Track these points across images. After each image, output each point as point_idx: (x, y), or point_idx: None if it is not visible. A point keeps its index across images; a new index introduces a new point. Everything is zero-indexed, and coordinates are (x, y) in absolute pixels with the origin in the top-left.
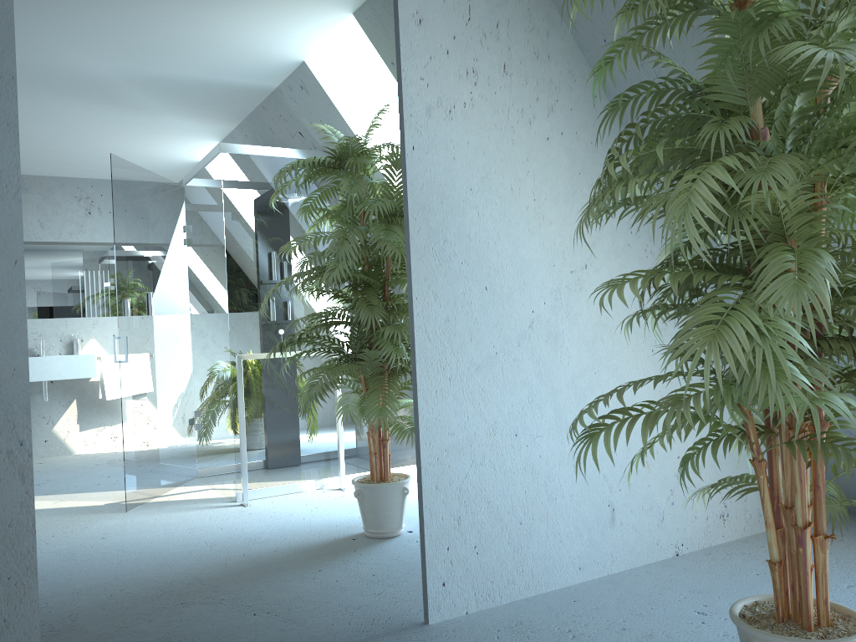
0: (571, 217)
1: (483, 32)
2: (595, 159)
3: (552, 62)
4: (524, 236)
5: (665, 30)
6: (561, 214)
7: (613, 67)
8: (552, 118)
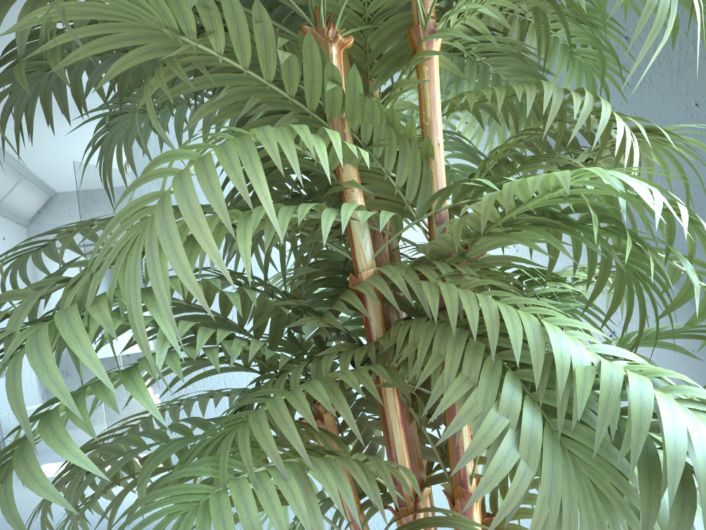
0: None
1: None
2: None
3: None
4: None
5: None
6: None
7: None
8: None
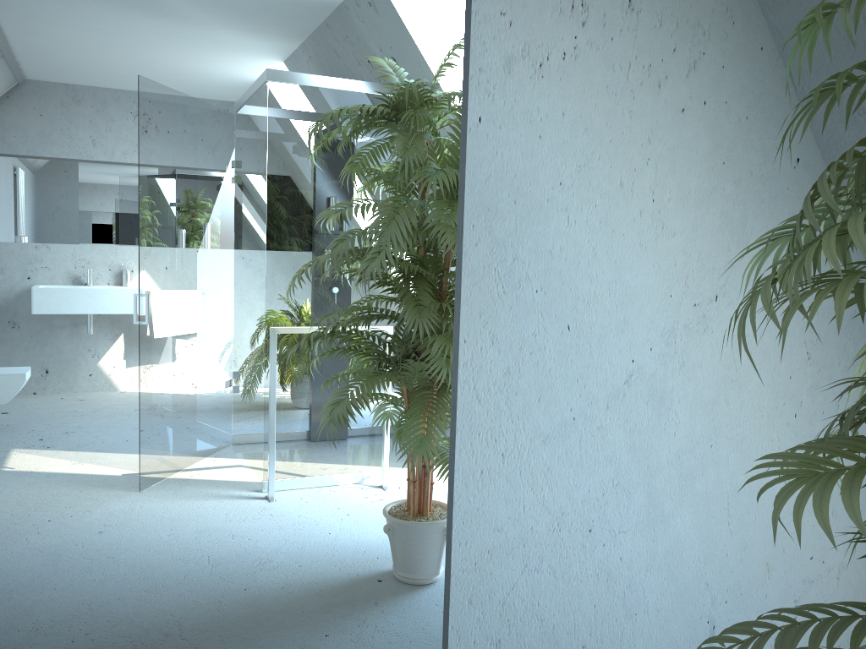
0: (703, 227)
1: None
2: (749, 142)
3: None
4: (632, 254)
5: None
6: (689, 222)
7: (797, 6)
8: (694, 79)
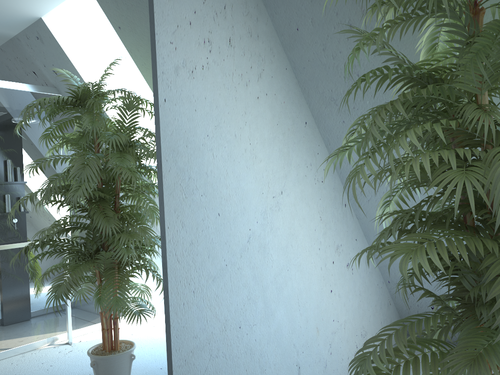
0: (272, 157)
1: (215, 11)
2: (286, 114)
3: (260, 40)
4: (244, 172)
5: (404, 26)
6: (266, 154)
7: (301, 49)
8: (261, 82)
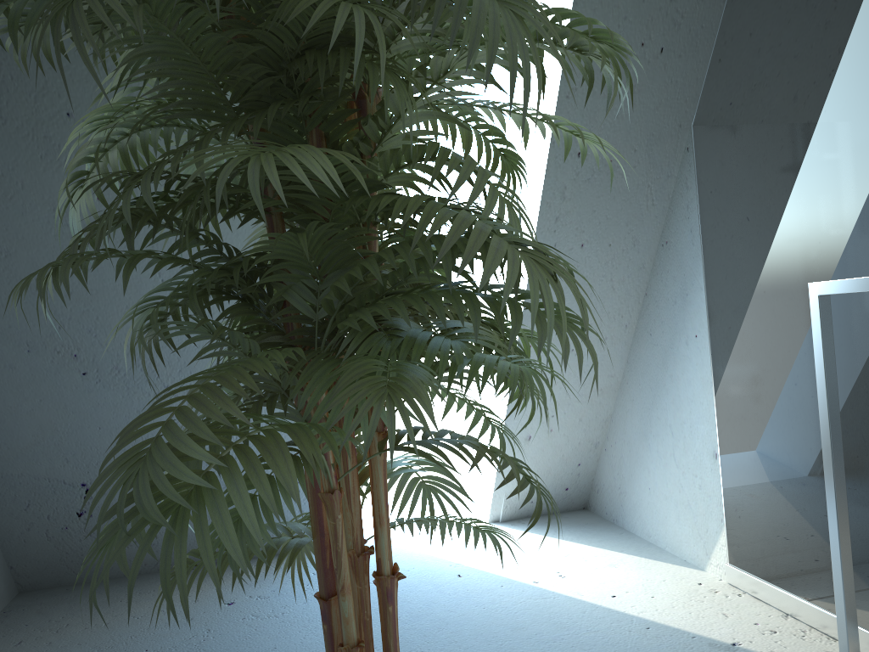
0: None
1: None
2: None
3: None
4: None
5: None
6: None
7: None
8: None
